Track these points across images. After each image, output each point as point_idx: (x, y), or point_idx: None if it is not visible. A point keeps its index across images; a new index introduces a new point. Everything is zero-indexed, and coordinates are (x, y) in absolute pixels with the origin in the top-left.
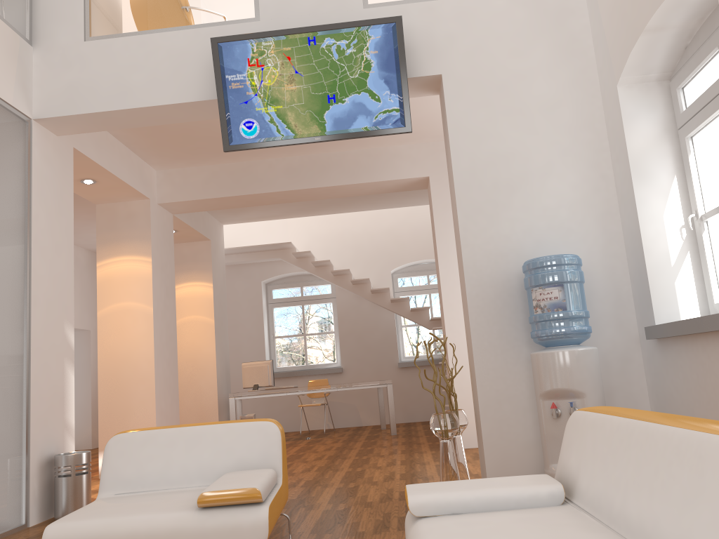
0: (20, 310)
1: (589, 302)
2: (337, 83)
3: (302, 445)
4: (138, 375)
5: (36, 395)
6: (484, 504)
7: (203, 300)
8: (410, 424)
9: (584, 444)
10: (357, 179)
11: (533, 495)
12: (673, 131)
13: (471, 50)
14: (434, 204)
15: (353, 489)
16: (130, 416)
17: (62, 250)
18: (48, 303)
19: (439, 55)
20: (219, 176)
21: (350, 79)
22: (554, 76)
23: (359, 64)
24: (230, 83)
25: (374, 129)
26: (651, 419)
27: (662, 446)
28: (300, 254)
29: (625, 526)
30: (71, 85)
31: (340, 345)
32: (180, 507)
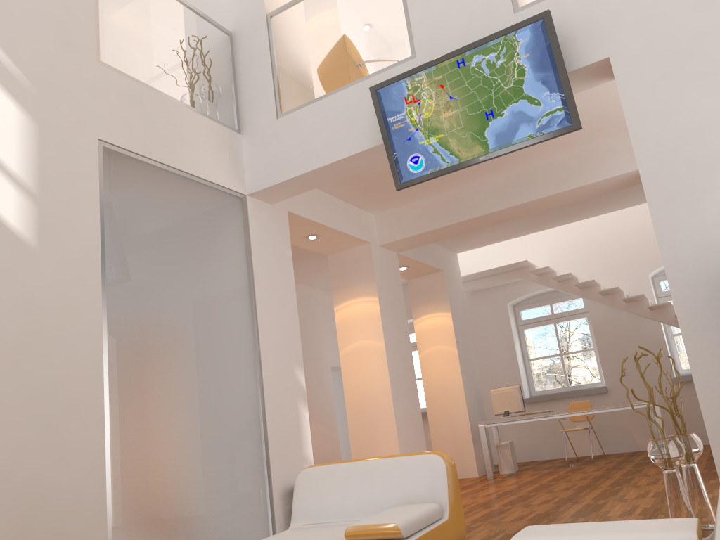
0: (251, 359)
1: None
2: (492, 98)
3: (560, 473)
4: (379, 409)
5: (273, 432)
6: None
7: (444, 329)
8: None
9: None
10: (568, 185)
11: None
12: None
13: (641, 21)
14: None
15: None
16: (377, 447)
17: (286, 303)
18: (276, 351)
19: (604, 36)
20: (429, 209)
21: (504, 90)
22: None
23: (512, 72)
24: (392, 125)
25: (539, 135)
26: None
27: None
28: (538, 271)
29: None
30: (271, 159)
31: (600, 363)
32: (336, 539)
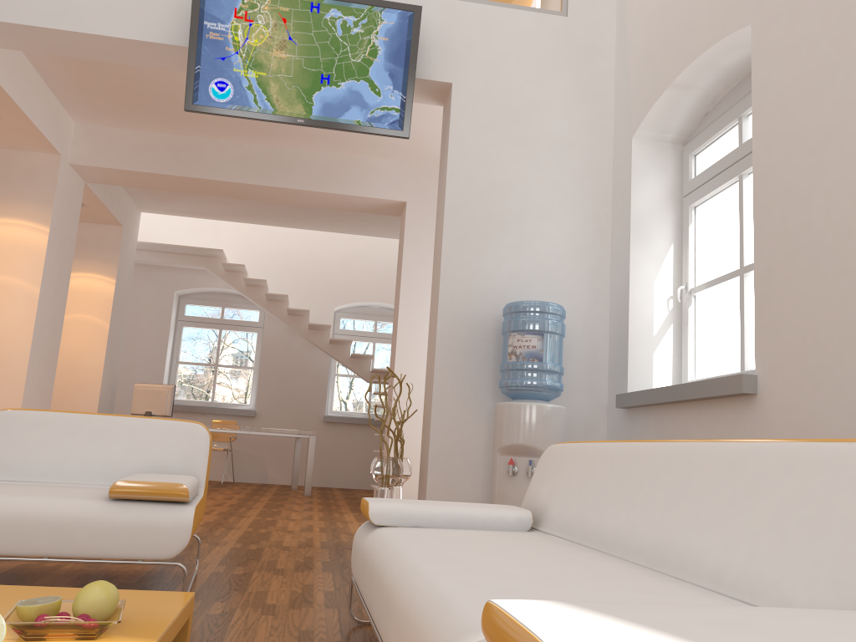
0: None
1: (564, 361)
2: (335, 63)
3: None
4: (4, 370)
5: None
6: (449, 520)
7: (99, 297)
8: (325, 489)
9: (560, 473)
10: (324, 187)
11: (501, 517)
12: (678, 198)
13: (488, 65)
14: (406, 234)
15: (265, 534)
16: None
17: None
18: None
19: (454, 61)
20: (156, 147)
21: (350, 62)
22: (569, 115)
23: (365, 48)
24: (208, 32)
25: (367, 125)
26: (640, 440)
27: (650, 460)
28: (231, 266)
29: (598, 540)
30: None
31: (258, 384)
32: (83, 496)
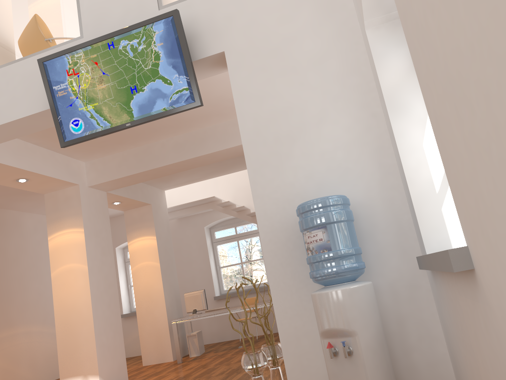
0: None
1: (372, 235)
2: (136, 76)
3: (229, 355)
4: (82, 319)
5: None
6: None
7: (150, 249)
8: None
9: None
10: (227, 144)
11: None
12: None
13: (247, 25)
14: None
15: None
16: (79, 351)
17: None
18: None
19: (221, 35)
20: (127, 159)
21: (145, 71)
22: (319, 33)
23: (150, 56)
24: (57, 92)
25: (171, 108)
26: None
27: None
28: (222, 204)
29: None
30: None
31: None
32: None
